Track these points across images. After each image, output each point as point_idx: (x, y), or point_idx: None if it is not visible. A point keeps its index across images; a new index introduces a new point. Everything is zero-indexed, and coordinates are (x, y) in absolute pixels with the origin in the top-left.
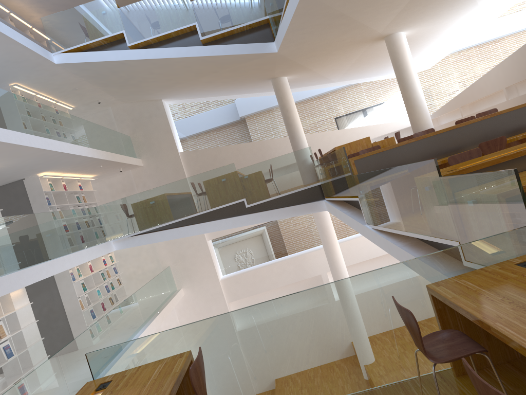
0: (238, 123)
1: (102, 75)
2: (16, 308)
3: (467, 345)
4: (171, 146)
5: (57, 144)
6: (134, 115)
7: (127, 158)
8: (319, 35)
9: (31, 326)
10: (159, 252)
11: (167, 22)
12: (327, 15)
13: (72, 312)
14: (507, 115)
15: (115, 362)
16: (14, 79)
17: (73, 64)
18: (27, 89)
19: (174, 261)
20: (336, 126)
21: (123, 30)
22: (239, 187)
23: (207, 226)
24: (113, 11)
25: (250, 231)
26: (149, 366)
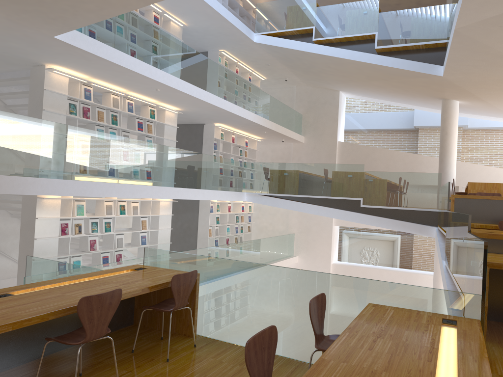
0: (401, 131)
1: (289, 59)
2: (160, 213)
3: None
4: (332, 133)
5: (229, 105)
6: (312, 98)
7: (289, 132)
8: (486, 70)
9: (166, 230)
10: (290, 219)
11: (352, 27)
12: (489, 54)
13: (201, 235)
14: None
15: (157, 260)
16: (223, 47)
17: (267, 45)
18: (231, 57)
19: (299, 231)
20: (502, 164)
21: (313, 26)
22: (360, 187)
23: (321, 209)
24: (311, 9)
25: (375, 232)
26: (170, 271)
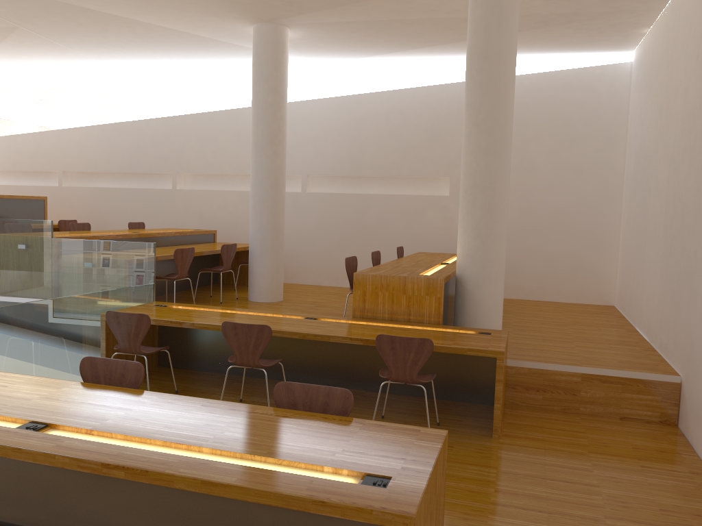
0: None
1: None
2: None
3: (151, 347)
4: None
5: None
6: None
7: None
8: None
9: None
10: None
11: None
12: None
13: None
14: (7, 201)
15: None
16: None
17: None
18: None
19: None
20: None
21: None
22: None
23: None
24: None
25: None
26: None
